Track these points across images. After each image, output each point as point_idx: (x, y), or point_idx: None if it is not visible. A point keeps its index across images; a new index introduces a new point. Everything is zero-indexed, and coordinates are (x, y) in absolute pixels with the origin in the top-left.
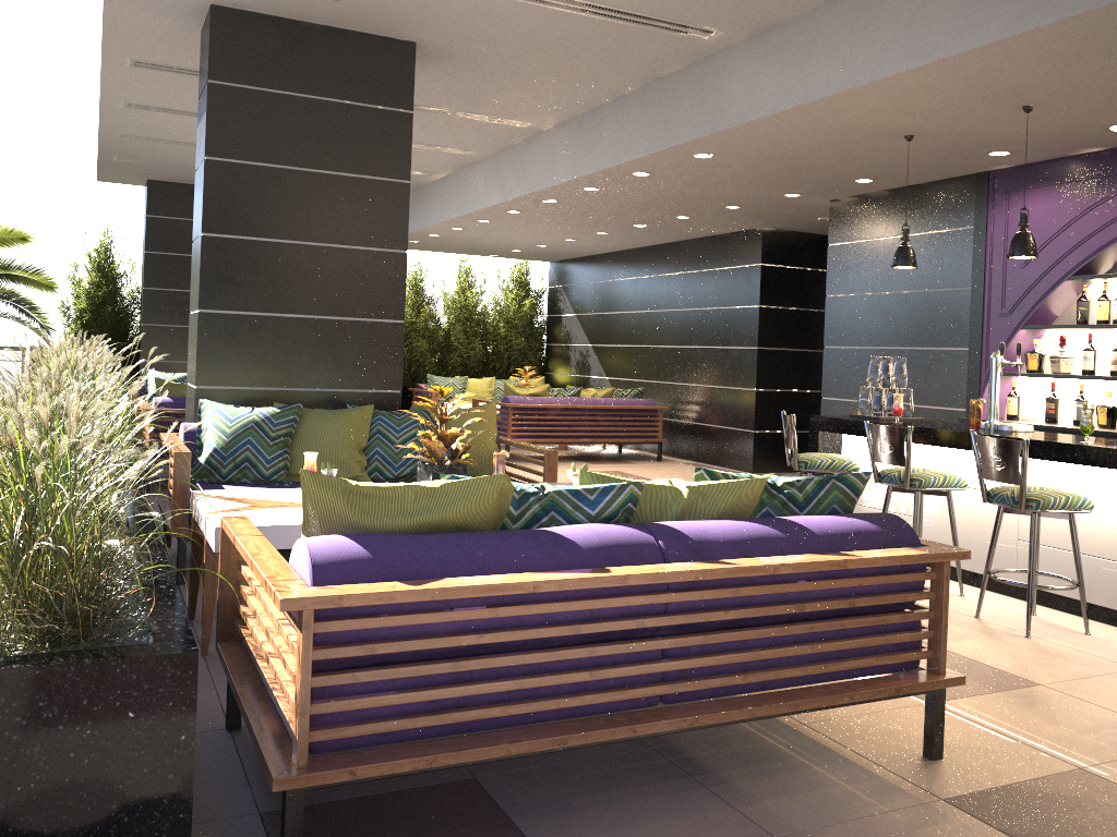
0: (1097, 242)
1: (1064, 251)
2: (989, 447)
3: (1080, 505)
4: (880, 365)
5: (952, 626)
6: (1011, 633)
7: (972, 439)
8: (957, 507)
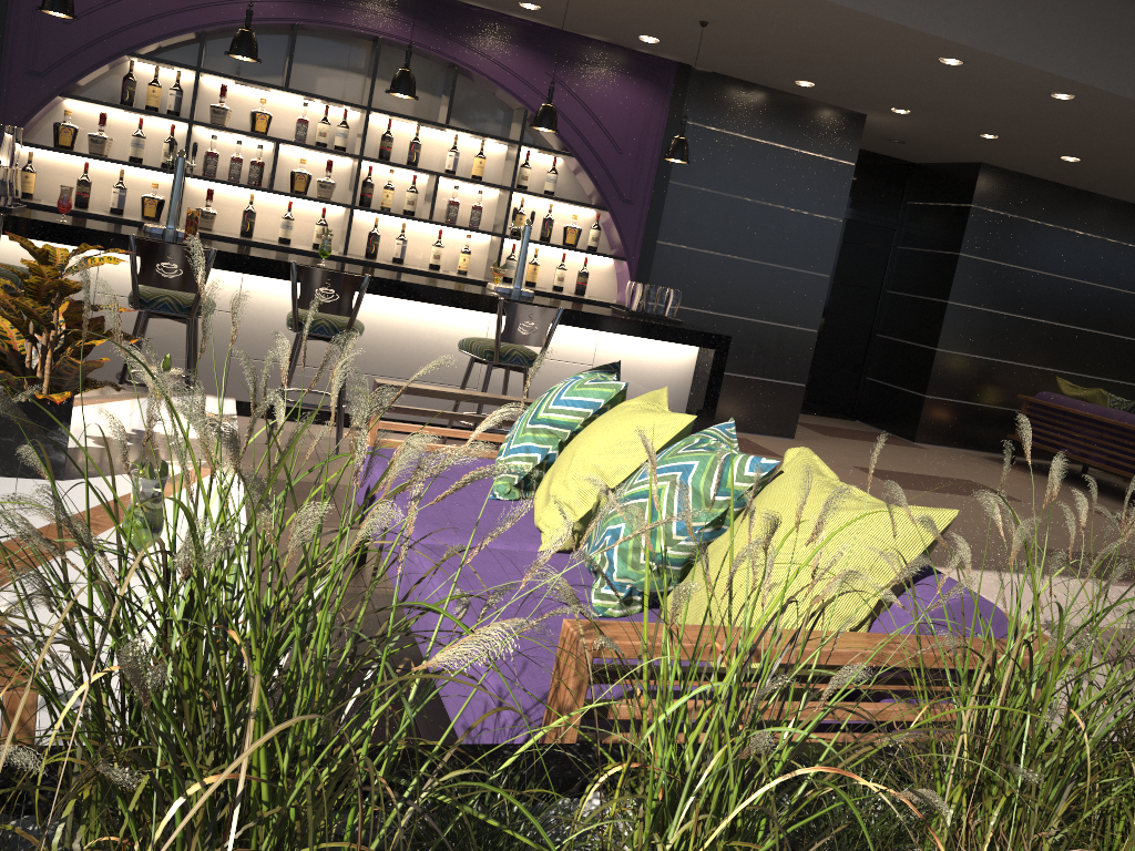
0: (170, 25)
1: (128, 21)
2: (321, 279)
3: (364, 329)
4: (4, 137)
5: (288, 459)
6: (324, 454)
7: (294, 269)
8: (151, 324)
